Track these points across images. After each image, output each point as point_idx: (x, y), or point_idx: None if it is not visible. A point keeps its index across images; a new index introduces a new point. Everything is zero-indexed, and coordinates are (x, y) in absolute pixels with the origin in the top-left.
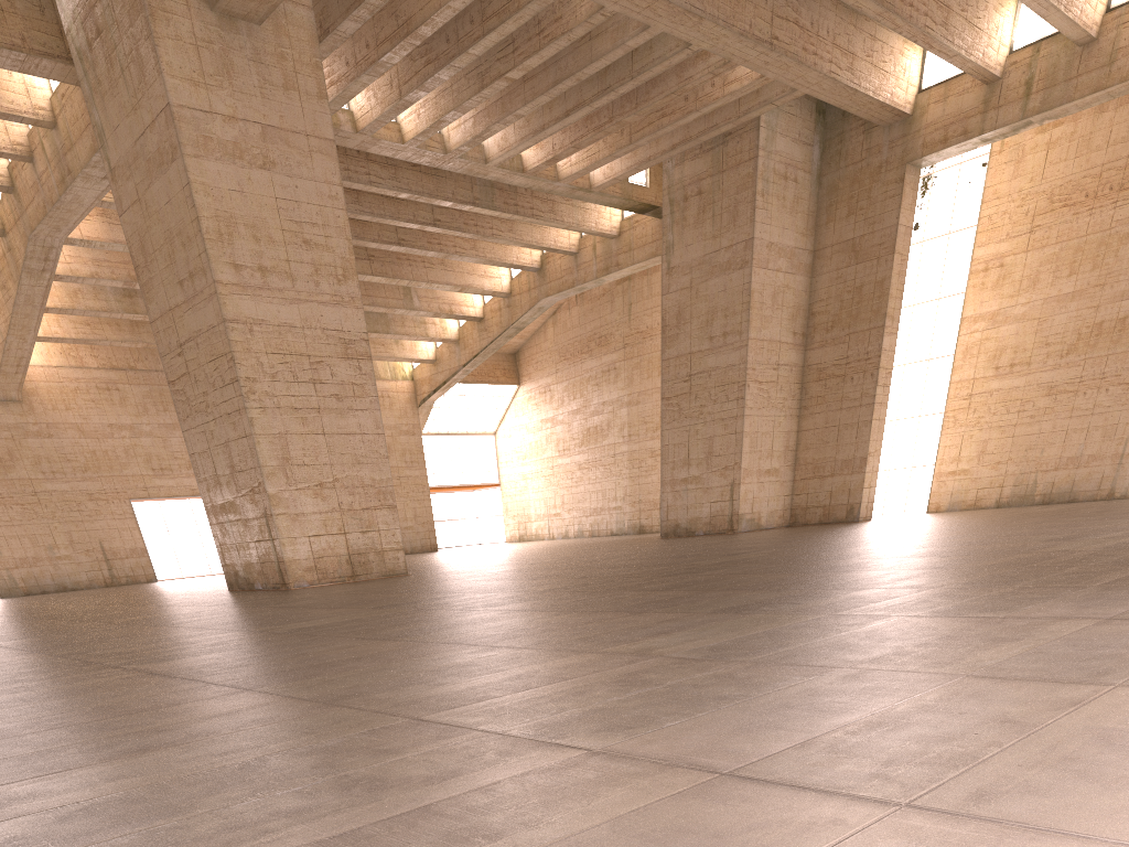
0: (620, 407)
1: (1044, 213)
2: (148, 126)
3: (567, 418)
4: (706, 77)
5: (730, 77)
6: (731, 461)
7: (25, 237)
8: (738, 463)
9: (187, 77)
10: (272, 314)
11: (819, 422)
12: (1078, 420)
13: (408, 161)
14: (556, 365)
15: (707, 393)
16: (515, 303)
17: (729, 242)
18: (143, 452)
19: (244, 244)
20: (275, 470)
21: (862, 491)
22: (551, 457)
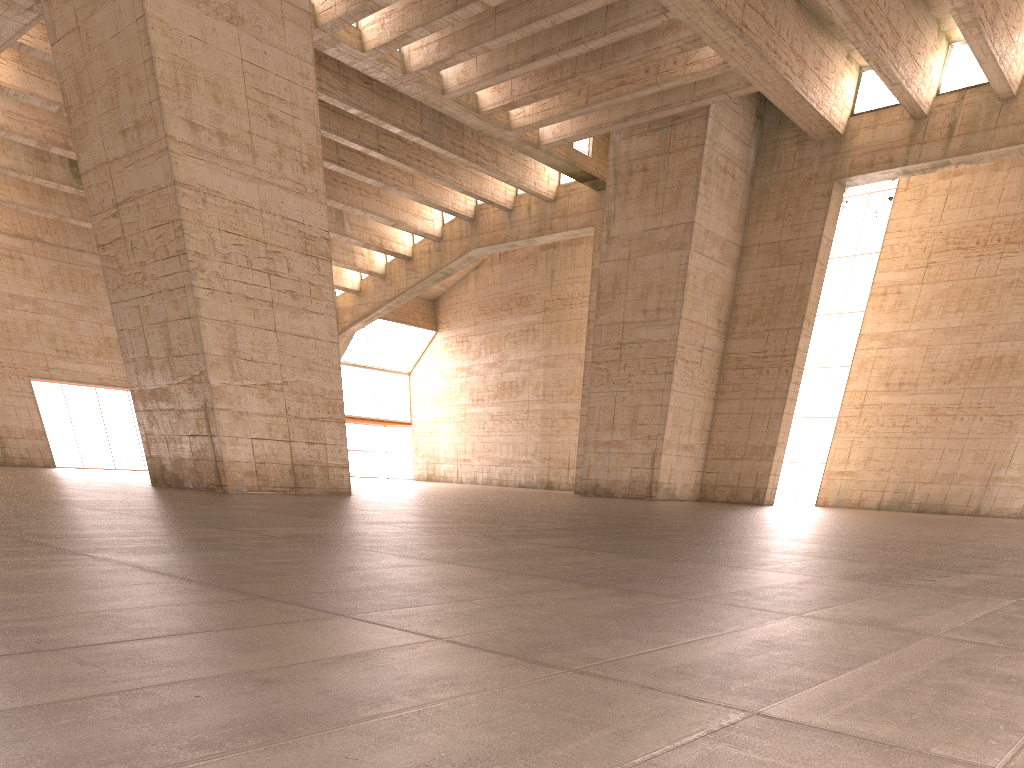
0: (536, 367)
1: (939, 252)
2: None
3: (483, 370)
4: (673, 51)
5: (693, 58)
6: (655, 431)
7: None
8: (661, 434)
9: None
10: (229, 189)
11: (734, 408)
12: (954, 442)
13: (360, 77)
14: (475, 318)
15: (636, 363)
16: (445, 249)
17: (669, 222)
18: (47, 330)
19: (203, 102)
20: (220, 360)
21: (769, 477)
22: (465, 404)
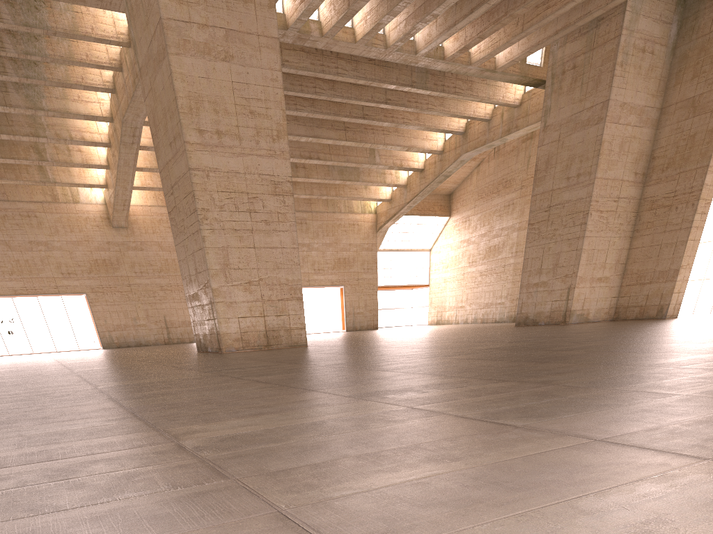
0: (512, 231)
1: None
2: (152, 35)
3: (477, 239)
4: None
5: None
6: (570, 271)
7: (120, 122)
8: (575, 272)
9: None
10: (223, 164)
11: (646, 242)
12: None
13: (366, 57)
14: (475, 202)
15: (560, 220)
16: (445, 158)
17: (590, 104)
18: None
19: (207, 115)
20: (217, 272)
21: (672, 295)
22: (464, 266)
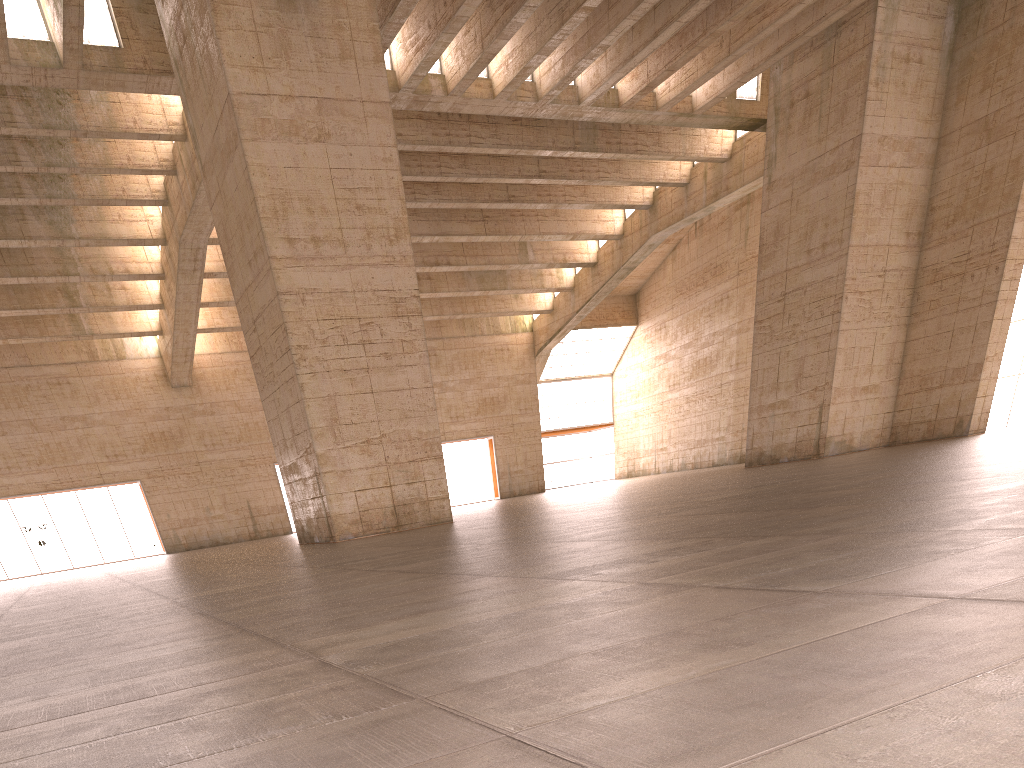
0: (729, 336)
1: None
2: (219, 119)
3: (679, 353)
4: None
5: None
6: (822, 381)
7: (177, 243)
8: (828, 383)
9: (247, 64)
10: (324, 282)
11: (931, 329)
12: None
13: (509, 117)
14: (672, 301)
15: (801, 311)
16: (626, 244)
17: (835, 143)
18: None
19: (298, 218)
20: (323, 431)
21: (975, 401)
22: (662, 392)
